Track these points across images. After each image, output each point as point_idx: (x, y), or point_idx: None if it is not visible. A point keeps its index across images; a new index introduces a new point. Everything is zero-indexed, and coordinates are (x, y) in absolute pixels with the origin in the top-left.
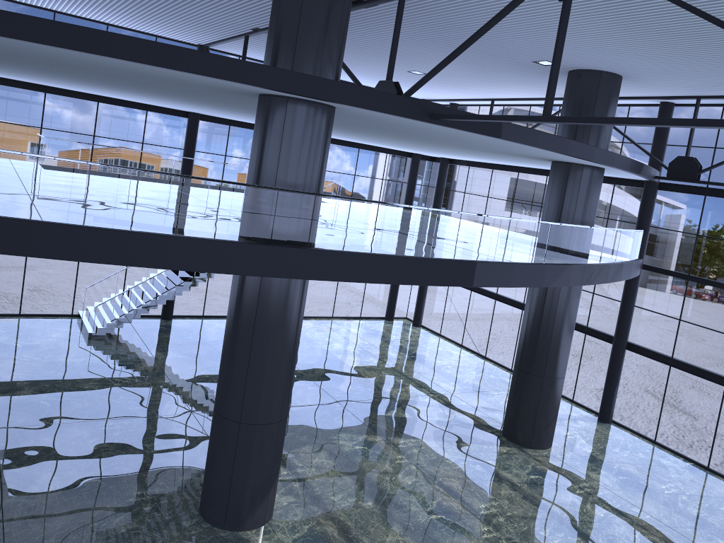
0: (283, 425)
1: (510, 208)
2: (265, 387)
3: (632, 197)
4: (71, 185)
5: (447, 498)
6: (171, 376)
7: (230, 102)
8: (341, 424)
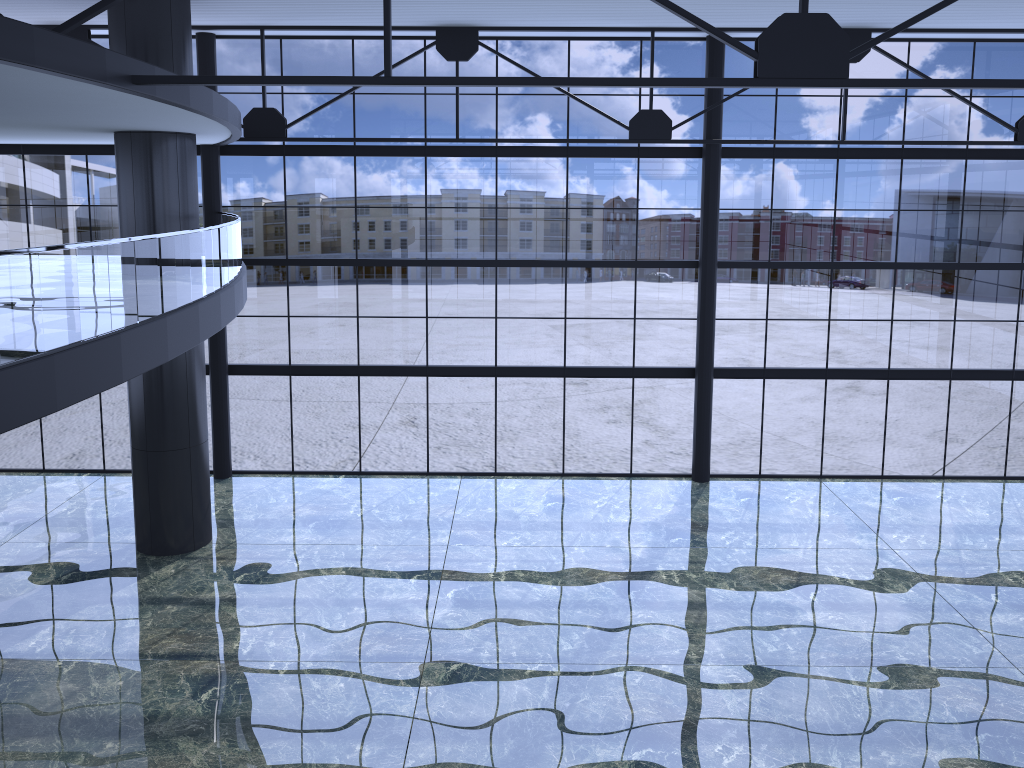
0: None
1: None
2: None
3: None
4: None
5: (189, 666)
6: None
7: None
8: None
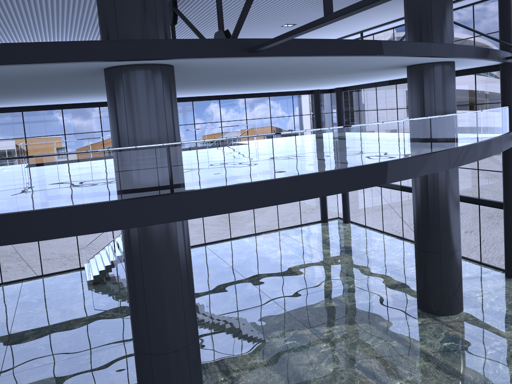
0: (193, 348)
1: None
2: (164, 320)
3: None
4: (54, 174)
5: (365, 380)
6: None
7: None
8: (276, 323)
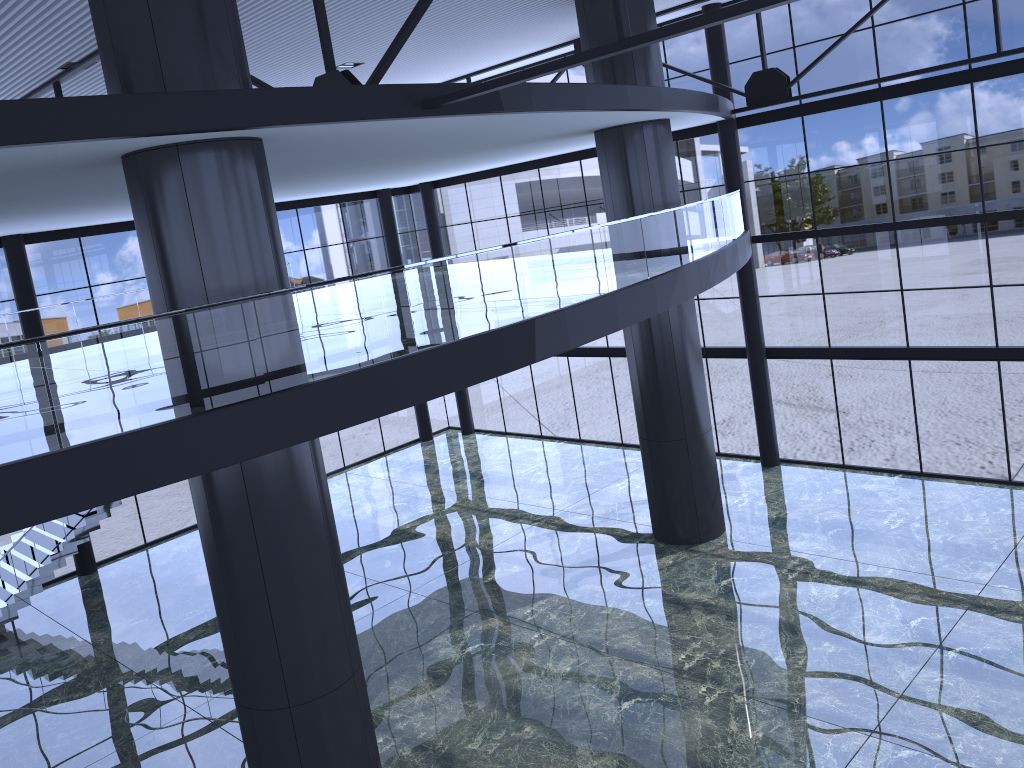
0: (361, 678)
1: (519, 228)
2: (311, 634)
3: None
4: None
5: (630, 668)
6: (132, 663)
7: (71, 193)
8: (431, 623)
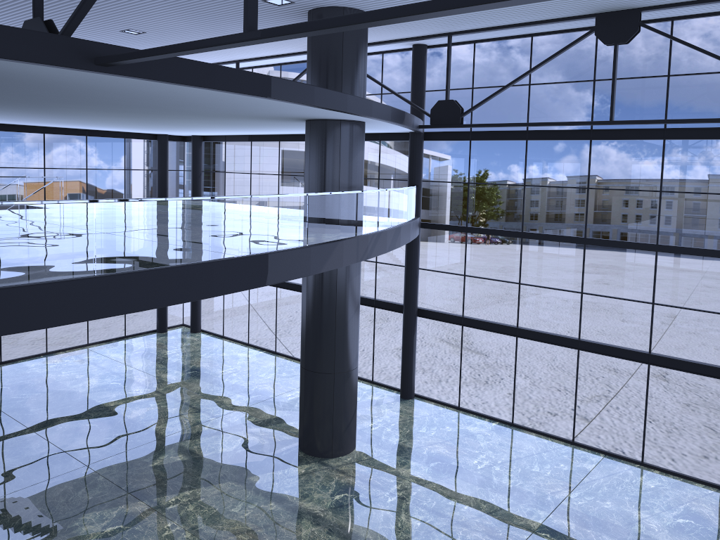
0: None
1: (291, 182)
2: None
3: (402, 156)
4: None
5: None
6: None
7: None
8: (88, 499)
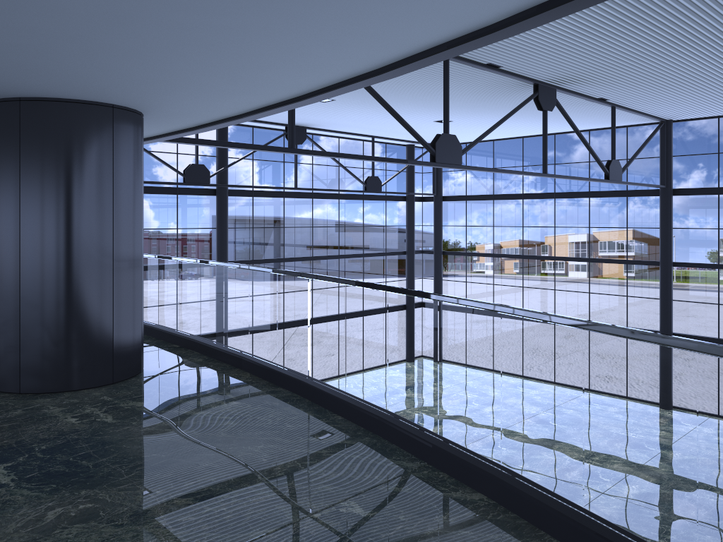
0: None
1: None
2: None
3: None
4: None
5: None
6: None
7: None
8: None
